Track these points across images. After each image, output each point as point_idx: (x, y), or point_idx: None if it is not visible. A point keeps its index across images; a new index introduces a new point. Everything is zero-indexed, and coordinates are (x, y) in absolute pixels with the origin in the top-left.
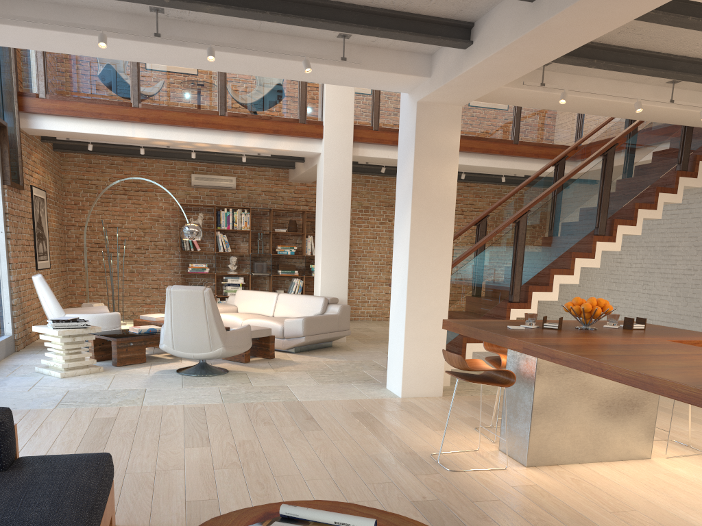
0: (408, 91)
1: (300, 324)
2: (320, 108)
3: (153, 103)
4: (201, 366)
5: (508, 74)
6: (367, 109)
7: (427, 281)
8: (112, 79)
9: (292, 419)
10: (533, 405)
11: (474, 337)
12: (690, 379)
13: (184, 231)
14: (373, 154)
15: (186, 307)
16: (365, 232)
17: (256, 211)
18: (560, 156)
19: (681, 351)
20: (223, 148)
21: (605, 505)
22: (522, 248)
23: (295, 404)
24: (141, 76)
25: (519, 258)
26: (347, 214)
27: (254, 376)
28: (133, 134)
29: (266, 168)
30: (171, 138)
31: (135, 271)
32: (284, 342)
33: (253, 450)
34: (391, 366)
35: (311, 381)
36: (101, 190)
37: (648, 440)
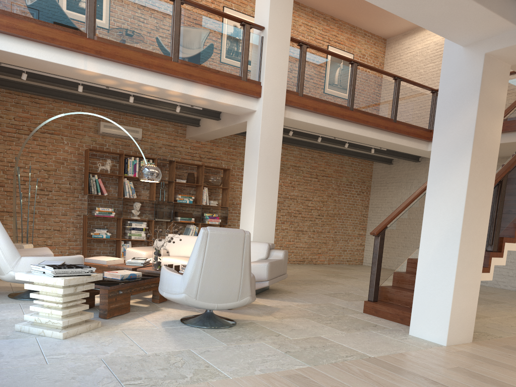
0: (468, 43)
1: (265, 269)
2: (258, 70)
3: (108, 38)
4: (211, 316)
5: None
6: (294, 77)
7: (474, 231)
8: (67, 5)
9: (421, 385)
10: None
11: None
12: None
13: (146, 172)
14: (297, 117)
15: (223, 252)
16: None
17: (156, 162)
18: None
19: None
20: (165, 96)
21: None
22: (502, 204)
23: (379, 362)
24: (97, 8)
25: (500, 212)
26: (277, 168)
27: (269, 325)
28: (85, 67)
29: (167, 124)
30: (123, 76)
31: (37, 212)
32: None
33: None
34: (420, 313)
35: (333, 330)
36: (4, 128)
37: None
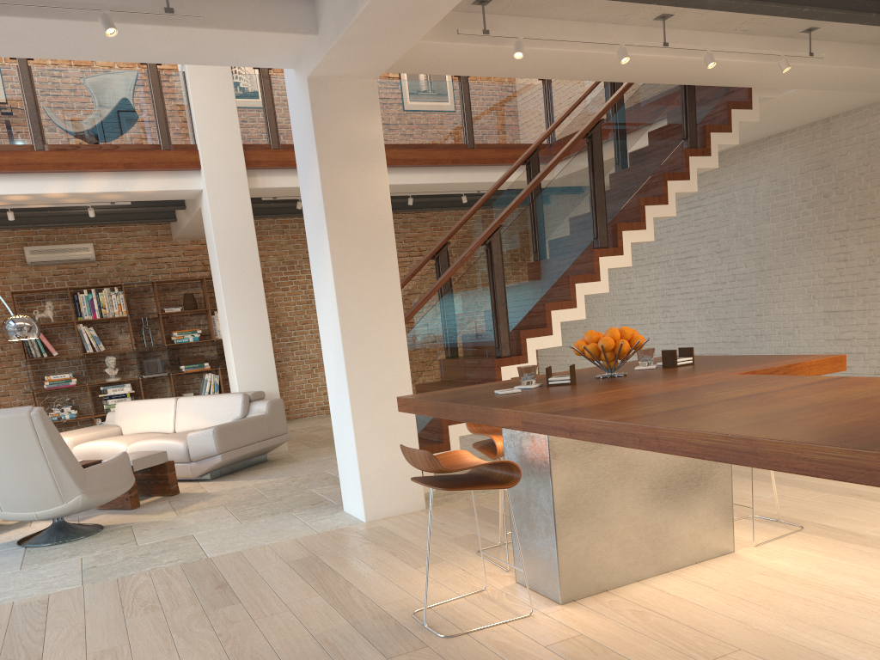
0: (293, 64)
1: (211, 438)
2: (189, 126)
3: None
4: (57, 527)
5: (429, 8)
6: (258, 121)
7: (373, 345)
8: None
9: (193, 593)
10: (554, 507)
11: (445, 417)
12: (819, 432)
13: (8, 328)
14: (280, 183)
15: (7, 443)
16: (295, 296)
17: (132, 289)
18: (531, 149)
19: (766, 387)
20: (53, 200)
21: (693, 651)
22: (501, 280)
23: (201, 564)
24: None
25: (500, 294)
26: (256, 272)
27: (143, 528)
28: None
29: (136, 226)
30: None
31: None
32: (192, 467)
33: None
34: (344, 477)
35: (231, 521)
36: None
37: (727, 525)
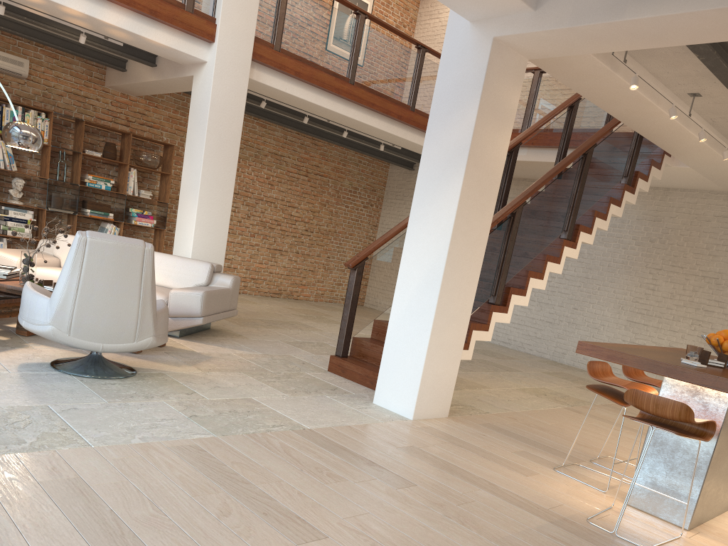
0: (476, 19)
1: (198, 300)
2: None
3: None
4: (97, 360)
5: (663, 39)
6: (269, 20)
7: (460, 275)
8: None
9: (352, 466)
10: (711, 459)
11: (664, 375)
12: None
13: (15, 133)
14: (270, 82)
15: (110, 271)
16: None
17: (54, 119)
18: (516, 142)
19: None
20: (59, 14)
21: None
22: (512, 244)
23: (313, 435)
24: None
25: (509, 255)
26: (234, 155)
27: (184, 380)
28: None
29: (73, 60)
30: None
31: None
32: None
33: (396, 537)
34: (388, 376)
35: (273, 391)
36: None
37: None
